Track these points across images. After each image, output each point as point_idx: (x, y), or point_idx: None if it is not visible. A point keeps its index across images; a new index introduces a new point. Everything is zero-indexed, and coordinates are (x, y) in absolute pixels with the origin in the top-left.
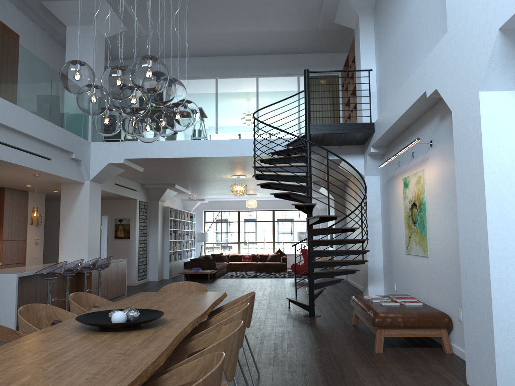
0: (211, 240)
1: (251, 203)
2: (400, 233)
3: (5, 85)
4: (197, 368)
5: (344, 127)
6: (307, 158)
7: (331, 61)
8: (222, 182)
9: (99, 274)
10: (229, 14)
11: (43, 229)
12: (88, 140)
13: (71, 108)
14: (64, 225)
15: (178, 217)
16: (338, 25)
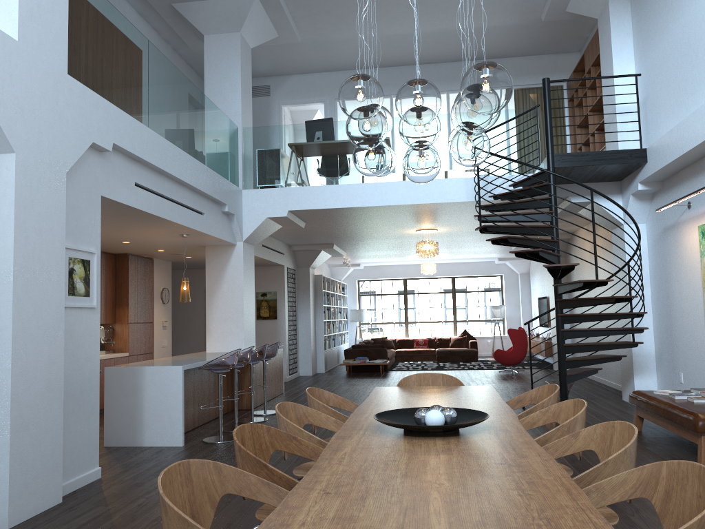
0: (368, 320)
1: (429, 267)
2: (692, 303)
3: (158, 116)
4: (629, 482)
5: (603, 156)
6: (551, 201)
7: (551, 66)
8: (398, 239)
9: (264, 366)
10: (419, 8)
11: (170, 309)
12: (239, 187)
13: (221, 145)
14: (212, 302)
15: (331, 289)
16: (571, 14)
